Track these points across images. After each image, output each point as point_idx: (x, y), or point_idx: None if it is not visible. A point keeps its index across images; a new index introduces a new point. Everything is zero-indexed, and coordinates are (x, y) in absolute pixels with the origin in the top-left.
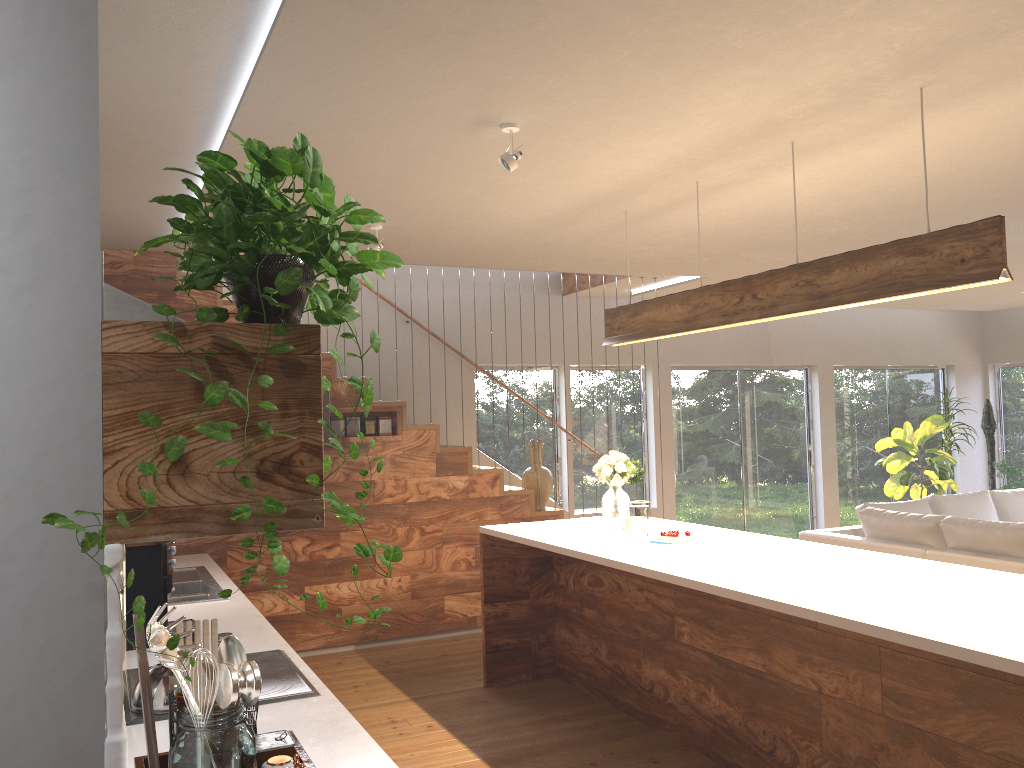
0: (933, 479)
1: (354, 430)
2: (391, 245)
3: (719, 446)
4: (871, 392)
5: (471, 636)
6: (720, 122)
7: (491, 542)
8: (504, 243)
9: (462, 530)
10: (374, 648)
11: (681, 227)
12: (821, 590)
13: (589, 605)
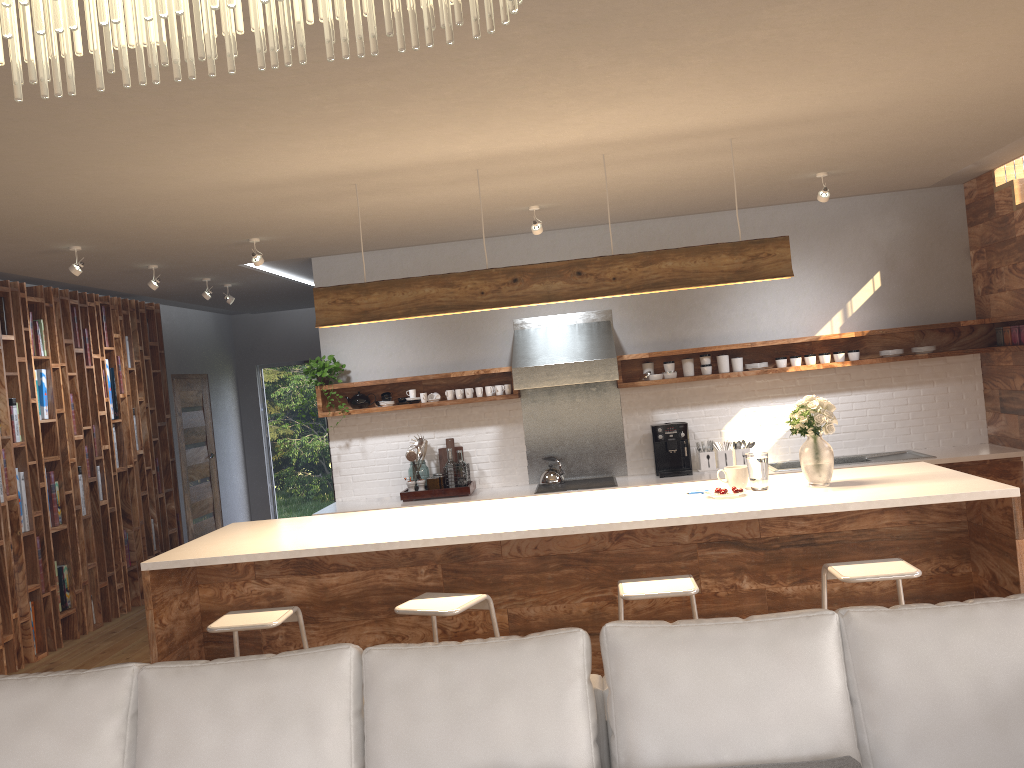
0: None
1: None
2: (920, 154)
3: None
4: None
5: None
6: (470, 189)
7: None
8: (915, 129)
9: None
10: None
11: (809, 99)
12: (454, 509)
13: None
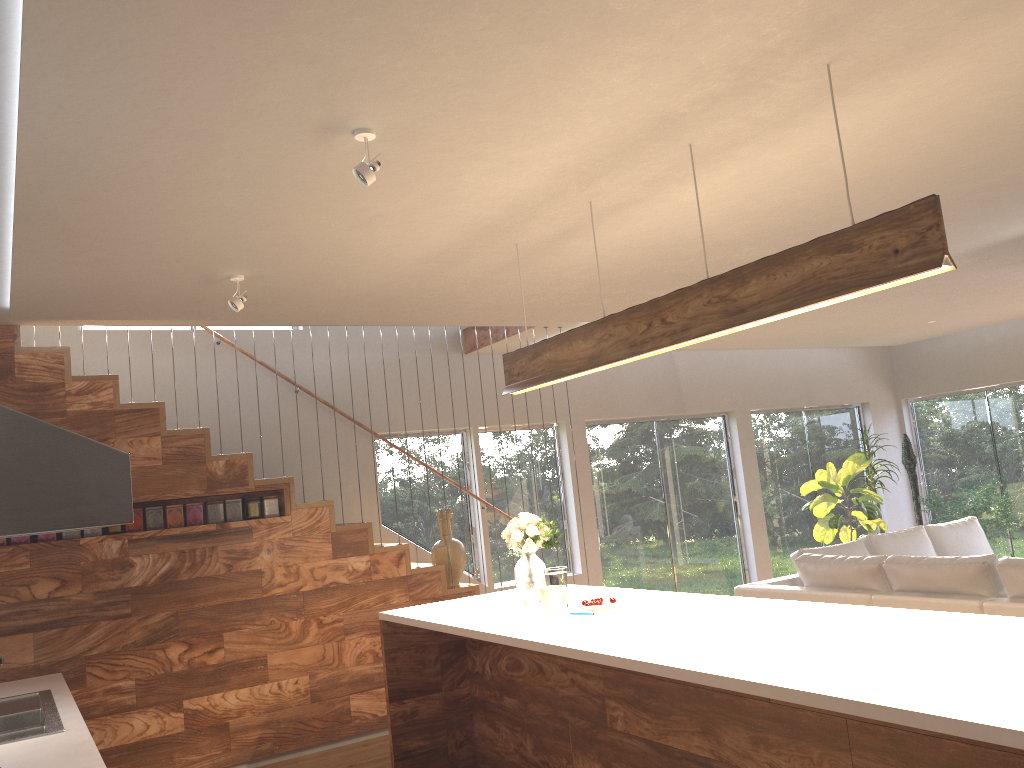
0: (861, 519)
1: (235, 514)
2: (261, 301)
3: (642, 502)
4: (790, 435)
5: (383, 739)
6: (608, 119)
7: (393, 629)
8: (388, 292)
9: (366, 617)
10: (270, 765)
11: (580, 262)
12: (772, 656)
13: (509, 693)
